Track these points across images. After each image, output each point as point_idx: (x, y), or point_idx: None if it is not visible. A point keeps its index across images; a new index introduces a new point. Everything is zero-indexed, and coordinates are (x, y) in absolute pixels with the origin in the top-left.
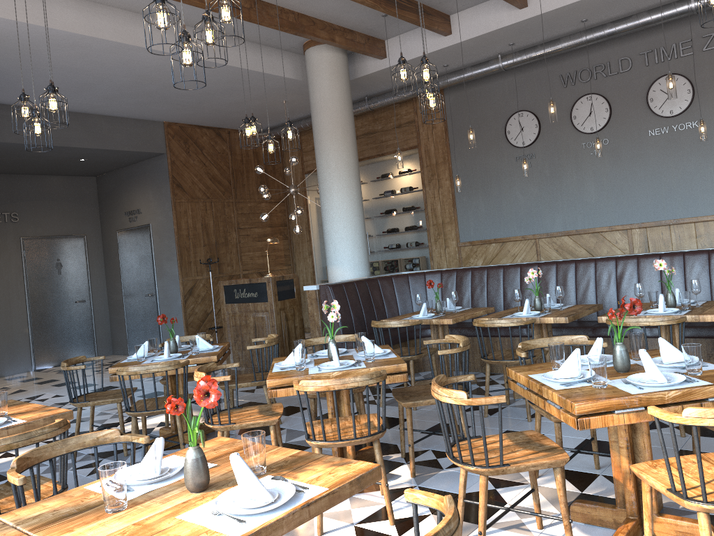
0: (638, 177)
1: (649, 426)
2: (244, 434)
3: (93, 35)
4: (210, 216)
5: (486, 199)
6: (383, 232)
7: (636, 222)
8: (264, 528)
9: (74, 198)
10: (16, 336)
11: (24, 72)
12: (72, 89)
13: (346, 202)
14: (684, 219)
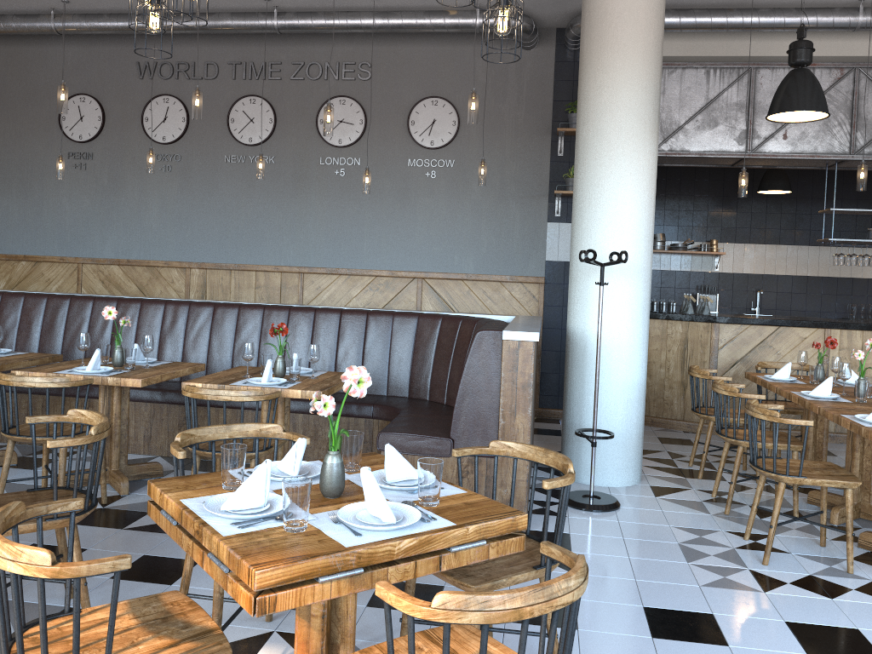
0: (207, 208)
1: None
2: None
3: None
4: None
5: (22, 200)
6: None
7: (197, 260)
8: None
9: None
10: None
11: None
12: None
13: None
14: (245, 265)
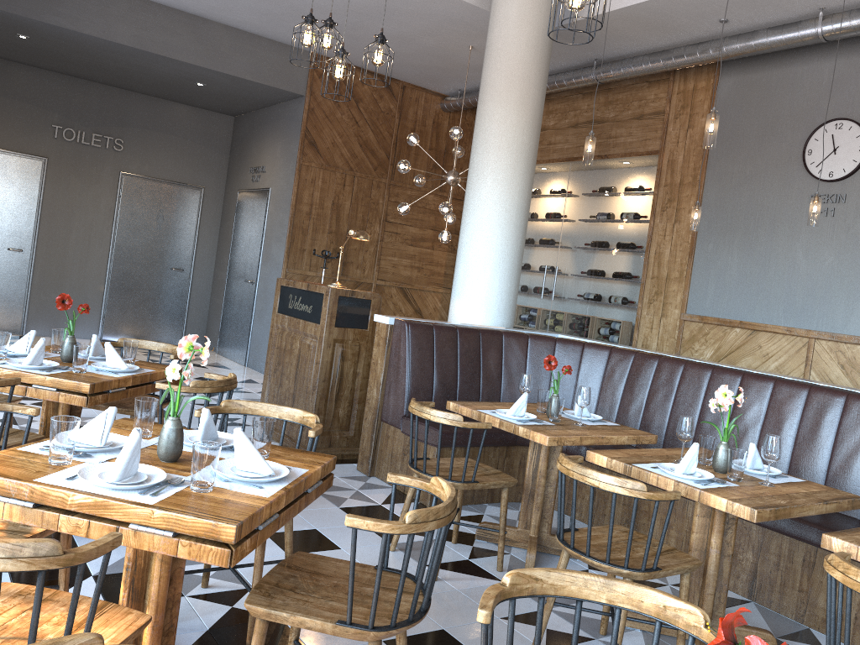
0: None
1: None
2: None
3: None
4: (347, 194)
5: (744, 254)
6: (579, 271)
7: None
8: None
9: (199, 138)
10: (87, 292)
11: None
12: None
13: (499, 204)
14: None
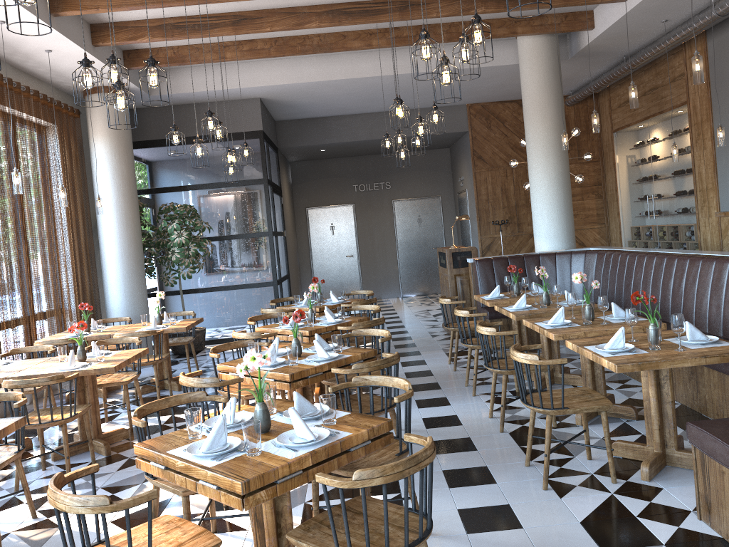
0: None
1: (512, 420)
2: (100, 345)
3: (327, 79)
4: (510, 181)
5: None
6: (665, 195)
7: None
8: (50, 373)
9: (431, 167)
10: (389, 271)
11: (324, 101)
12: (366, 102)
13: (543, 179)
14: None
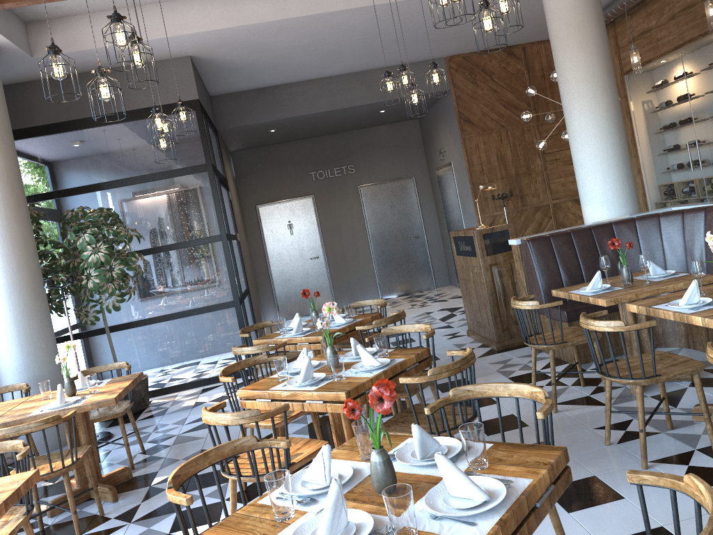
0: None
1: None
2: None
3: (283, 17)
4: (506, 146)
5: None
6: None
7: None
8: None
9: (400, 143)
10: (363, 271)
11: (275, 59)
12: (327, 58)
13: (591, 124)
14: None
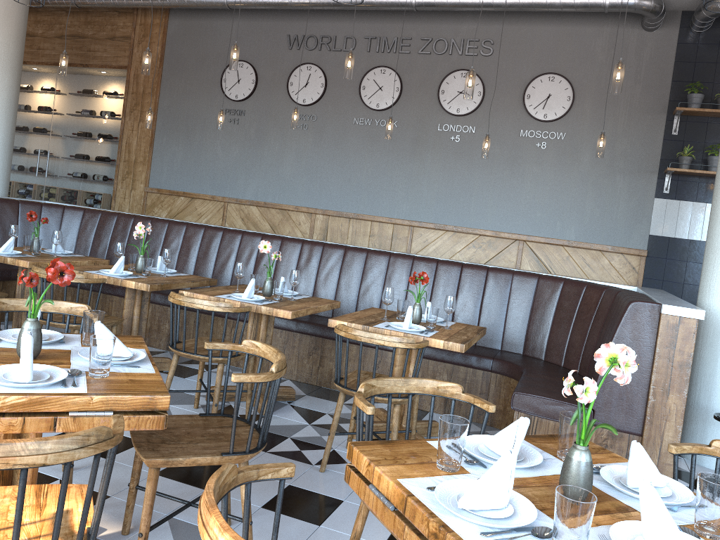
0: (334, 163)
1: None
2: None
3: None
4: None
5: (186, 146)
6: (68, 155)
7: (322, 208)
8: None
9: None
10: None
11: None
12: None
13: None
14: (363, 215)
